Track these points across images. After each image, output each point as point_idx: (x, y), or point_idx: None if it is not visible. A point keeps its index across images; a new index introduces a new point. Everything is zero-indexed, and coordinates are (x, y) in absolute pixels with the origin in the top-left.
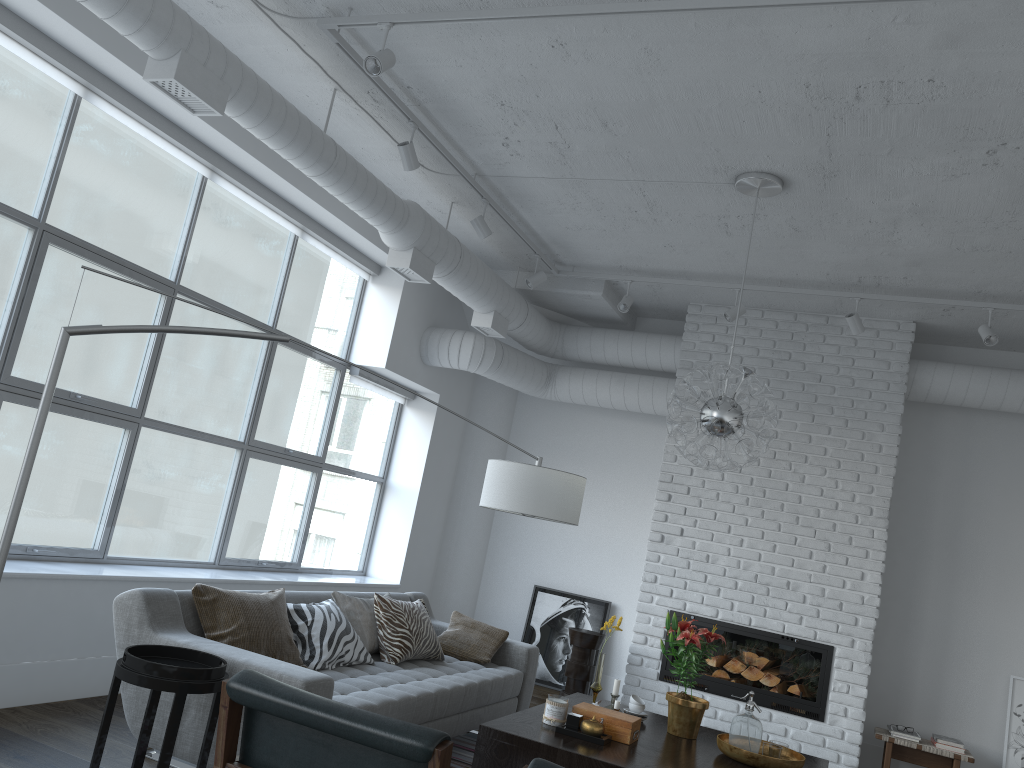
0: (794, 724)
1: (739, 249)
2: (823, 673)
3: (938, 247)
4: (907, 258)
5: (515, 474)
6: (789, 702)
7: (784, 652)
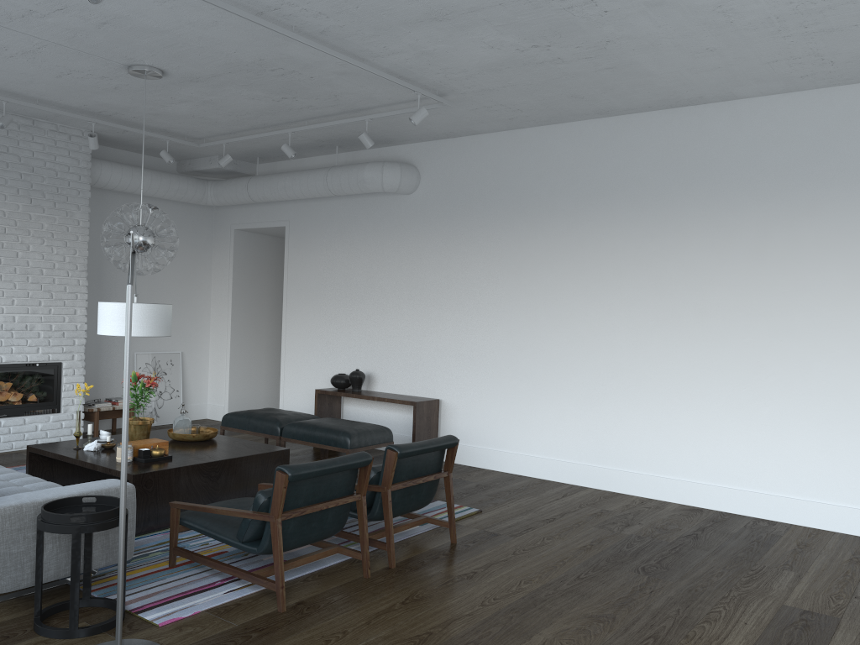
0: (41, 420)
1: (46, 83)
2: (57, 381)
3: (185, 113)
4: (156, 112)
5: (154, 312)
6: (37, 407)
7: (29, 375)
